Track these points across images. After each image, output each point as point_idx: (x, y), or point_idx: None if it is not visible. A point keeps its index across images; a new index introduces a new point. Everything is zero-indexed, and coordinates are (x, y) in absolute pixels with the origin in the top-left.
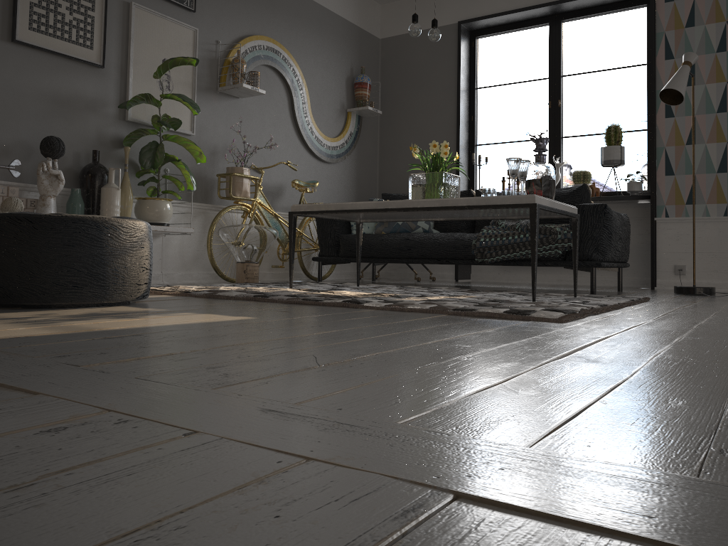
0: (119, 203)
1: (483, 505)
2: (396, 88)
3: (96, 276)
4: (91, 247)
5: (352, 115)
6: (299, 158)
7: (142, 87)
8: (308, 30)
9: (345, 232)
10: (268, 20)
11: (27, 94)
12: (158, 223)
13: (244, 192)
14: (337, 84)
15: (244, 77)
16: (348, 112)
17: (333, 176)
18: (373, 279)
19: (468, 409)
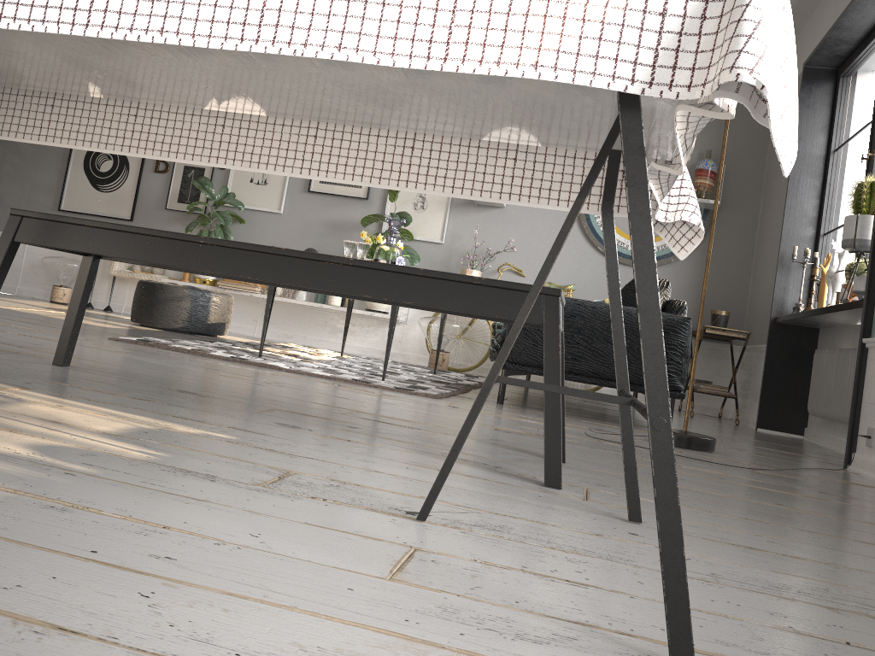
0: None
1: None
2: (772, 167)
3: (148, 311)
4: (149, 296)
5: None
6: (587, 261)
7: (397, 209)
8: None
9: None
10: None
11: (314, 223)
12: (369, 309)
13: None
14: None
15: None
16: None
17: None
18: None
19: None
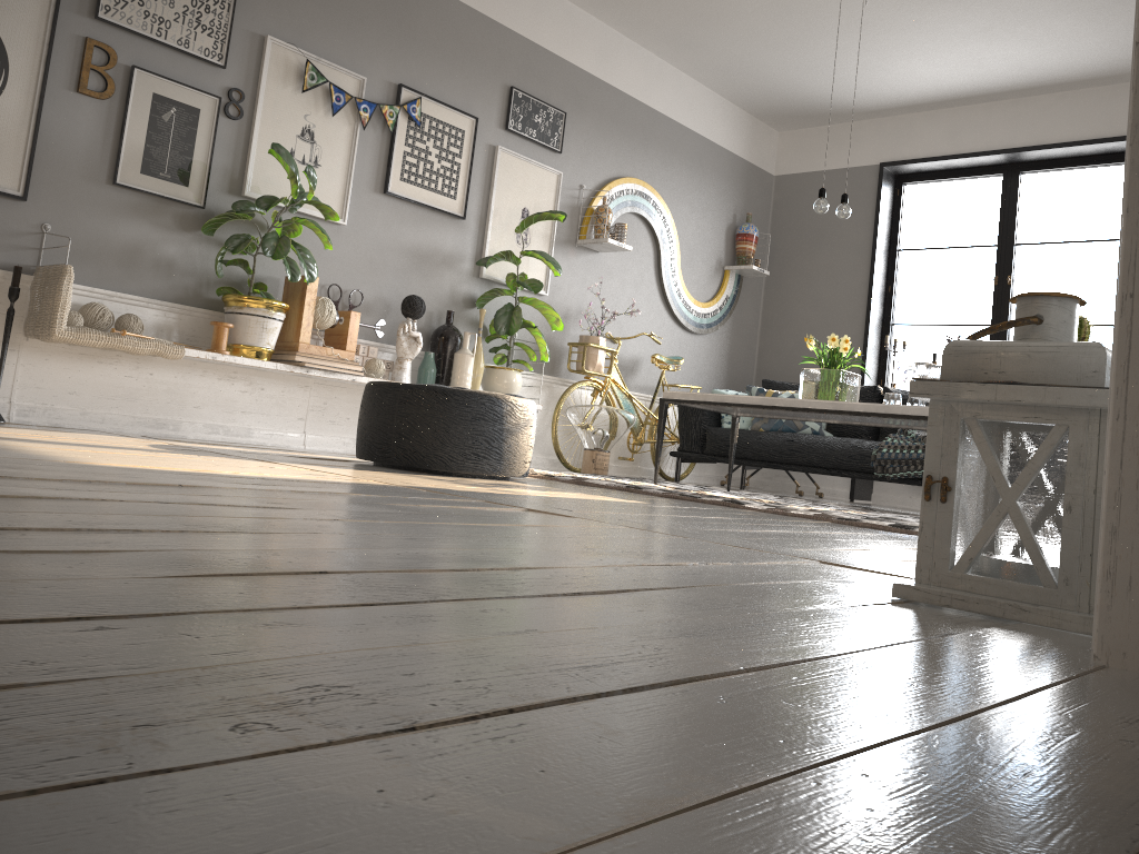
0: (472, 372)
1: (832, 565)
2: (790, 241)
3: (494, 450)
4: (493, 422)
5: (731, 274)
6: (661, 326)
7: (499, 240)
8: (685, 168)
9: (713, 424)
10: (639, 158)
11: (391, 248)
12: None
13: (598, 366)
14: (714, 235)
15: (609, 230)
16: (725, 270)
17: (699, 351)
18: (742, 487)
19: (833, 552)
